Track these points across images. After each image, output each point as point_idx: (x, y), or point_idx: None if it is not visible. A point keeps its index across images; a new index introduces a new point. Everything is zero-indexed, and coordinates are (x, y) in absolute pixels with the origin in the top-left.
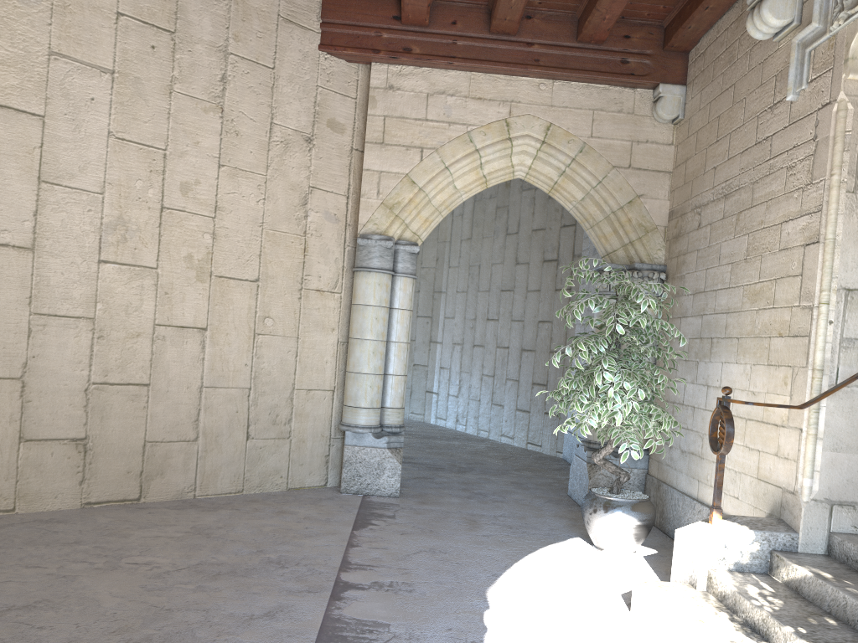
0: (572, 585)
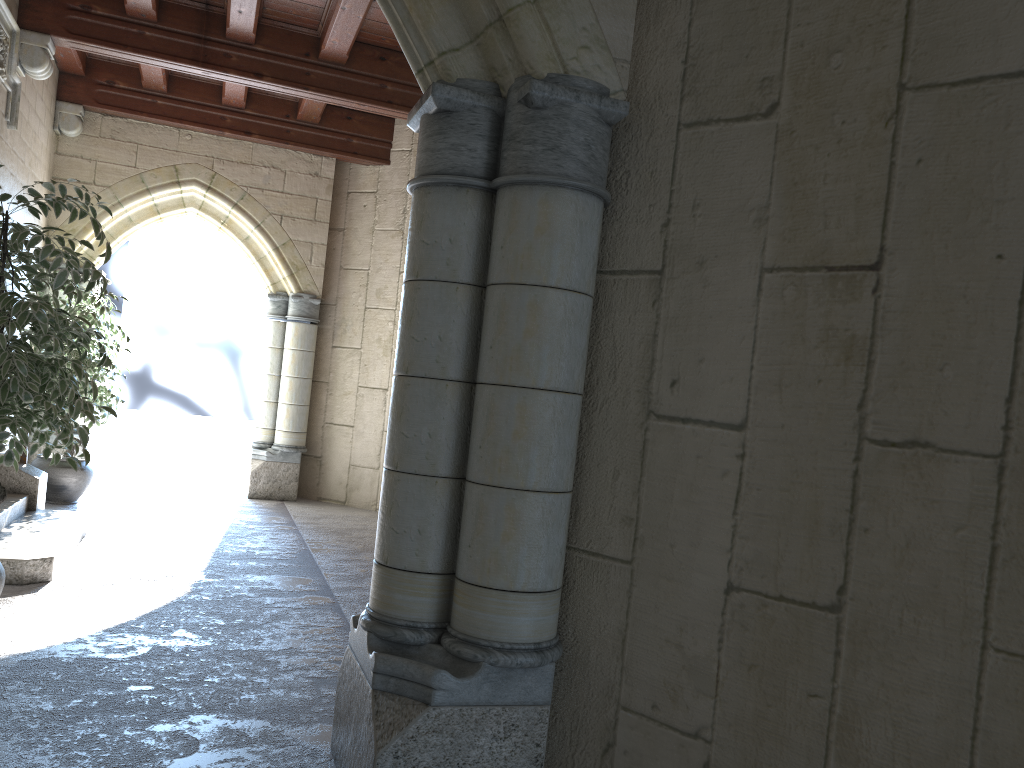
0: (85, 599)
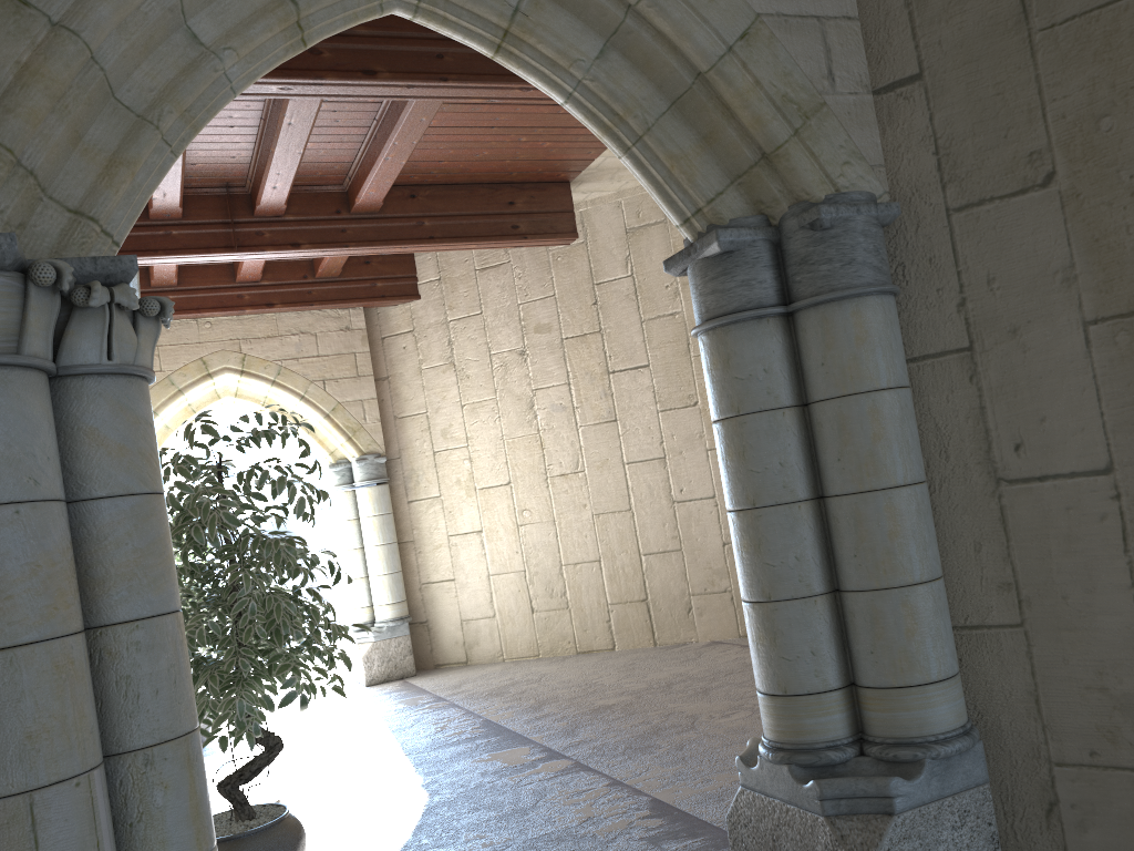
0: (338, 833)
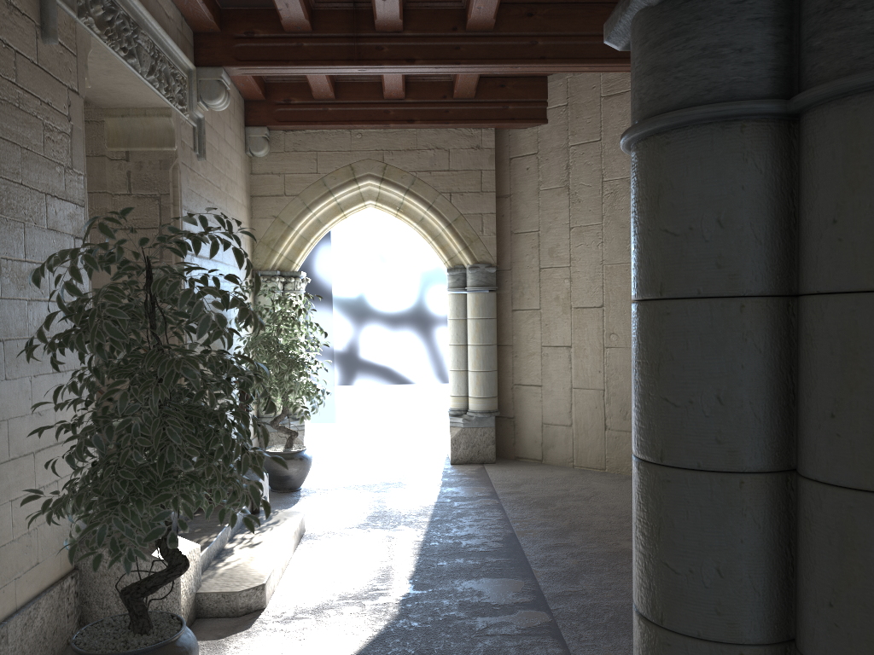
0: (294, 635)
